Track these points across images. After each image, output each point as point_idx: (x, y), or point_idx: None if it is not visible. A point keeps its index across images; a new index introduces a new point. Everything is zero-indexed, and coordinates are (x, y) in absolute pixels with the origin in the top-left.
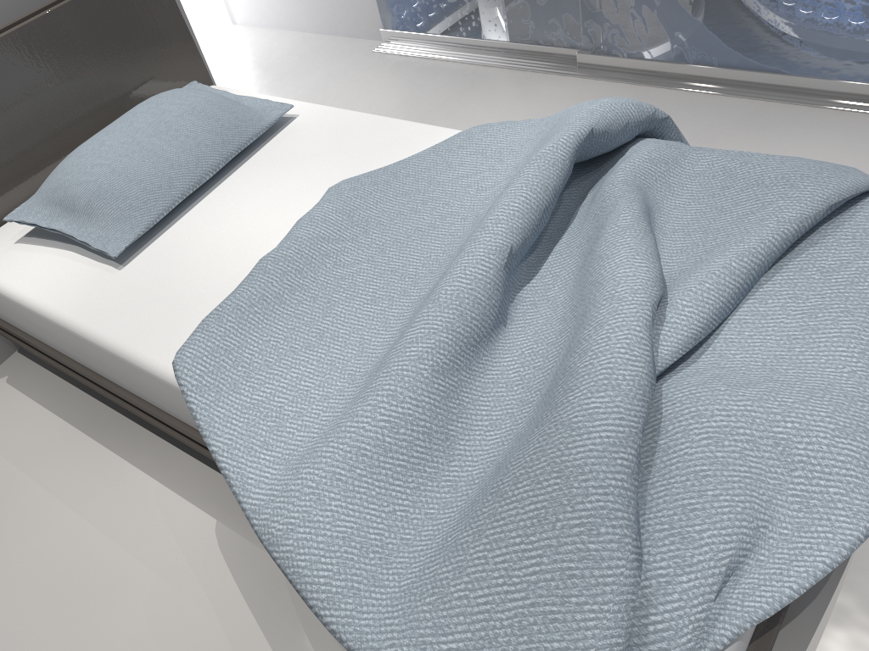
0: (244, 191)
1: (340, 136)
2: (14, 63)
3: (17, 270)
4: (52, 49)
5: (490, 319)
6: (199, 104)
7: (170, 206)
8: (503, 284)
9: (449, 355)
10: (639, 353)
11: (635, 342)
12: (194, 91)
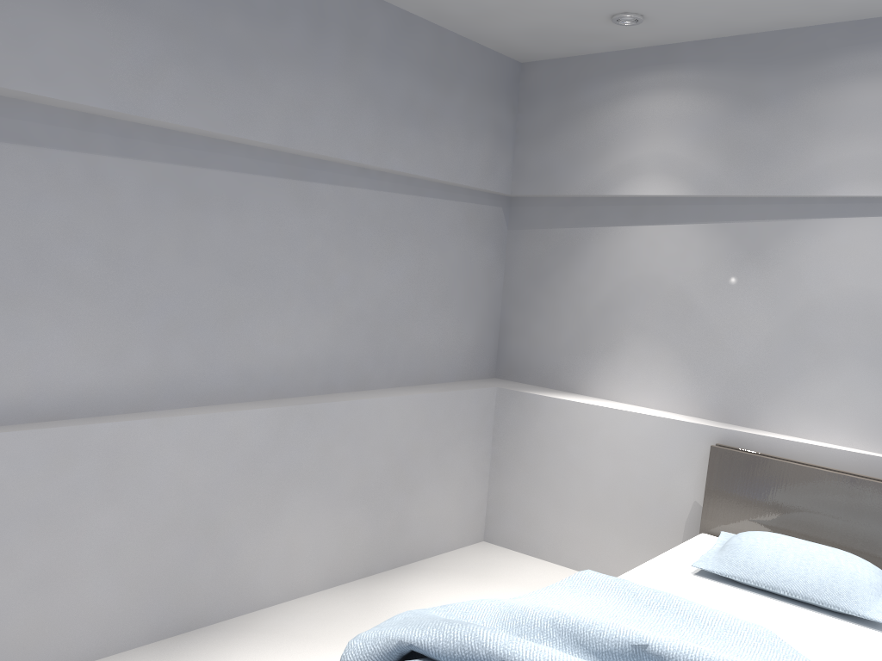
0: (777, 611)
1: (867, 652)
2: (817, 485)
3: (689, 547)
4: (846, 495)
5: (595, 645)
6: (844, 568)
7: (743, 579)
8: (623, 650)
9: (564, 625)
10: (535, 656)
11: (542, 655)
12: (866, 568)
